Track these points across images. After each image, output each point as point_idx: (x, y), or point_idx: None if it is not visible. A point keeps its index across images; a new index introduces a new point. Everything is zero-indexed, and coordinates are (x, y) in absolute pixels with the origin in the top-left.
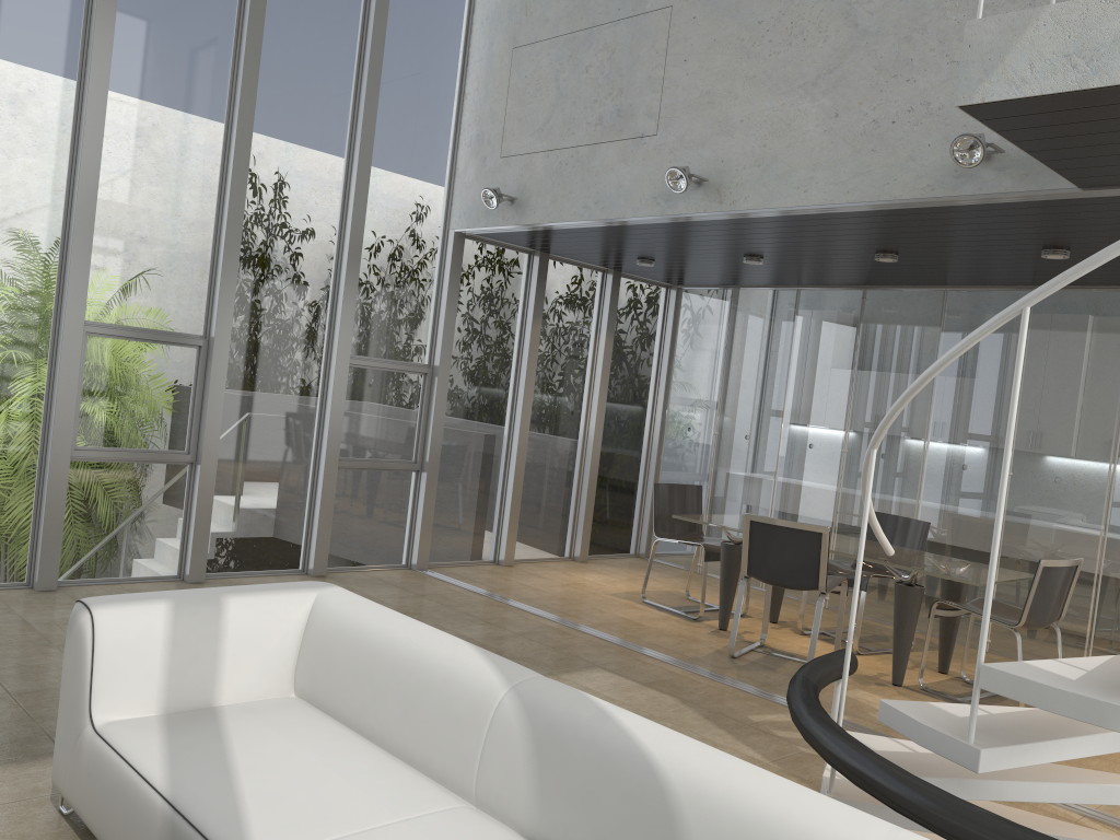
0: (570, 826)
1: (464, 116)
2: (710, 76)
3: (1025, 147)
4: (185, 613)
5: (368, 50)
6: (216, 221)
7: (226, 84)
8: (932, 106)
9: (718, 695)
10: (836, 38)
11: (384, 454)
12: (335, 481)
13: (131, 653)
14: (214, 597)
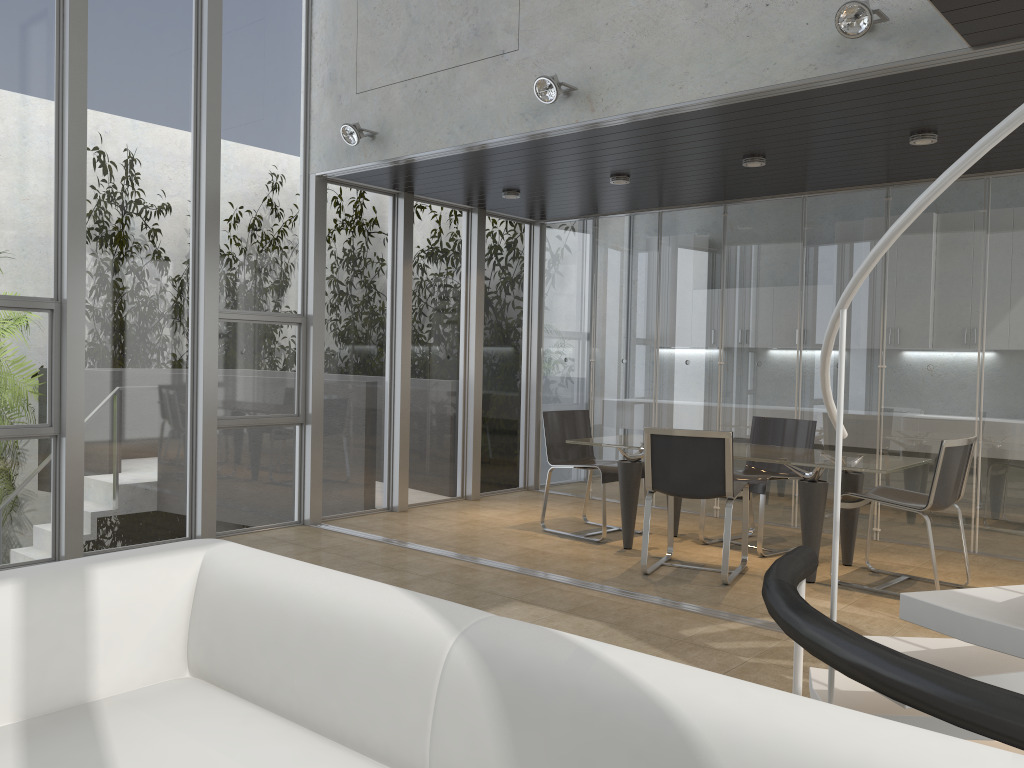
0: None
1: (313, 56)
2: None
3: None
4: (40, 592)
5: None
6: (56, 174)
7: (53, 26)
8: None
9: (642, 613)
10: None
11: (265, 409)
12: (215, 442)
13: None
14: (77, 570)
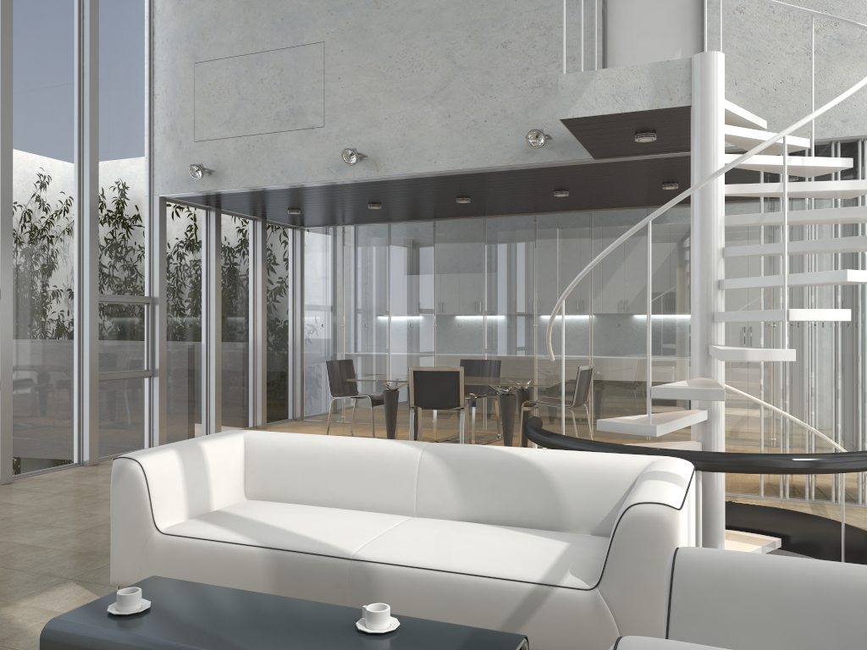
0: (487, 504)
1: (156, 111)
2: (359, 89)
3: (580, 138)
4: (186, 454)
5: (87, 63)
6: None
7: None
8: (507, 112)
9: None
10: (443, 70)
11: (126, 367)
12: (98, 391)
13: (167, 483)
14: (194, 444)
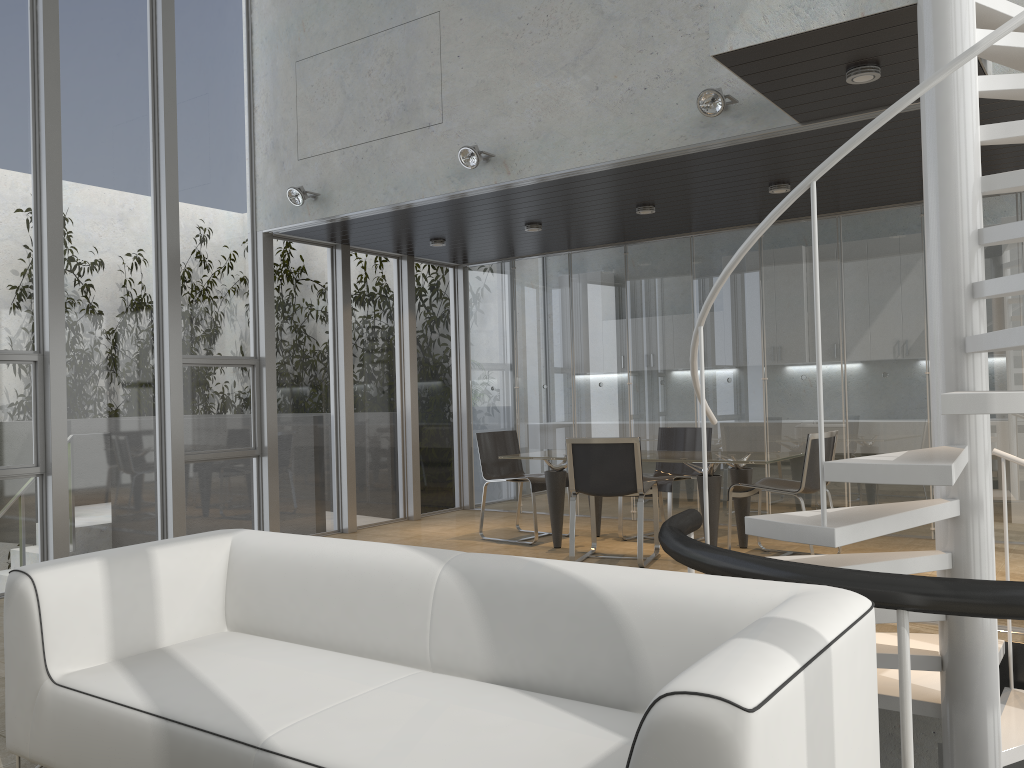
0: (526, 657)
1: (256, 127)
2: (483, 67)
3: (761, 89)
4: (118, 566)
5: (160, 72)
6: (35, 241)
7: (29, 111)
8: (674, 72)
9: None
10: (587, 25)
11: (225, 444)
12: (183, 474)
13: (76, 608)
14: (141, 550)
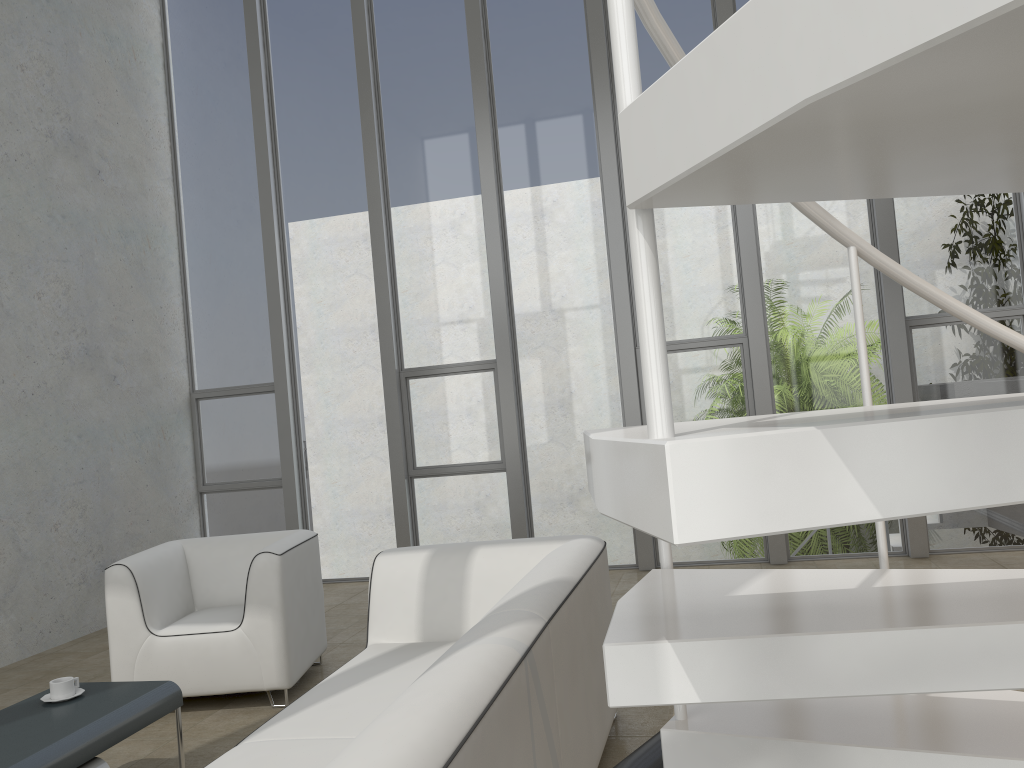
0: None
1: None
2: None
3: None
4: (438, 559)
5: None
6: (733, 228)
7: None
8: None
9: None
10: None
11: None
12: None
13: (395, 590)
14: (469, 548)
